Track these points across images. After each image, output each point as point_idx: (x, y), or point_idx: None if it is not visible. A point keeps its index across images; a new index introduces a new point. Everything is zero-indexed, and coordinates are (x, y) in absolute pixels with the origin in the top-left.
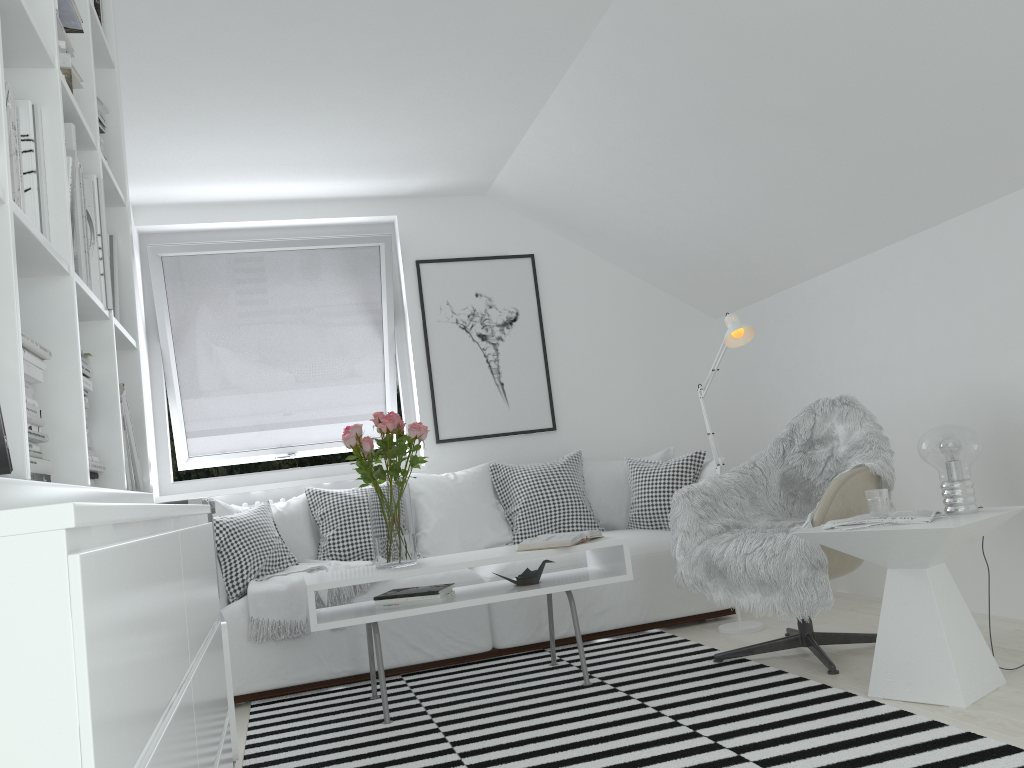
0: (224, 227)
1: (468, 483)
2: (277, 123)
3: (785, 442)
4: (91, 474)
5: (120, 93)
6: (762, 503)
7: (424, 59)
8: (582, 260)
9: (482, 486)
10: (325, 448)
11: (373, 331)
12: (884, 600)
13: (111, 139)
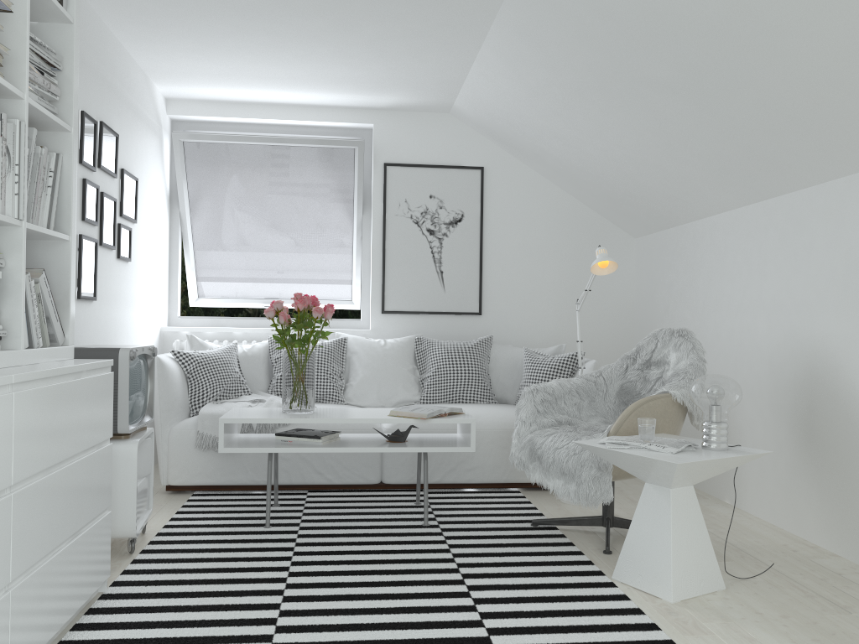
0: (236, 121)
1: (393, 350)
2: (261, 48)
3: (629, 359)
4: None
5: (77, 43)
6: (599, 406)
7: (366, 9)
8: (525, 176)
9: (404, 354)
10: None
11: (345, 216)
12: (638, 507)
13: (66, 79)
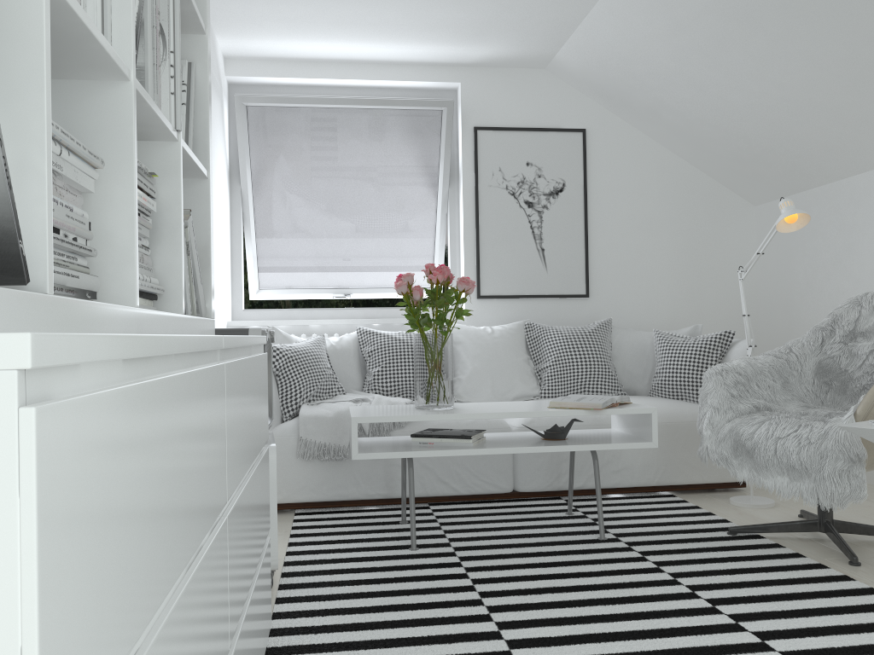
0: (303, 83)
1: (503, 338)
2: None
3: (825, 331)
4: (149, 295)
5: None
6: (794, 388)
7: None
8: (631, 138)
9: (516, 342)
10: (377, 293)
11: (429, 190)
12: None
13: None
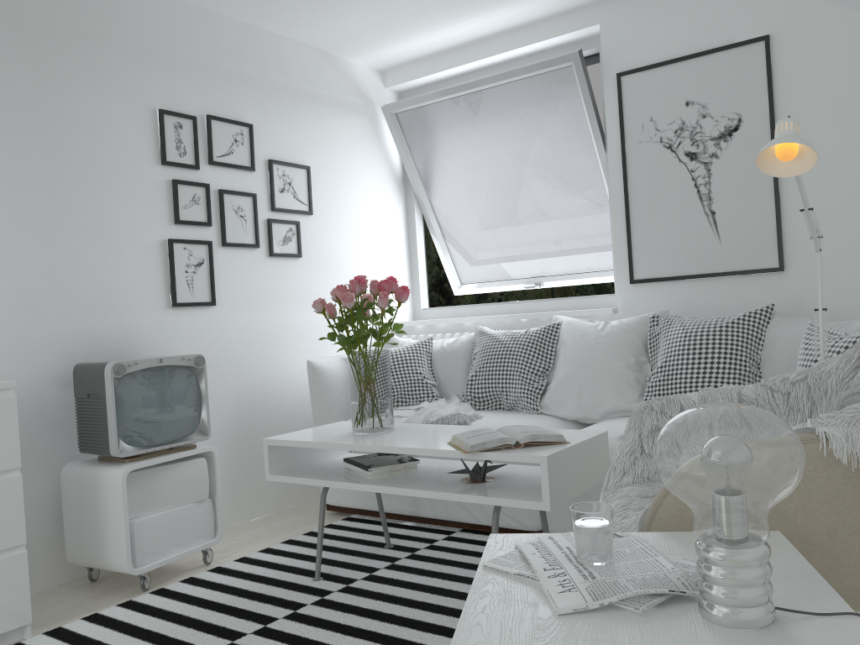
0: (453, 74)
1: (610, 336)
2: None
3: None
4: None
5: None
6: None
7: None
8: (847, 28)
9: (625, 341)
10: (567, 280)
11: (587, 159)
12: None
13: None
